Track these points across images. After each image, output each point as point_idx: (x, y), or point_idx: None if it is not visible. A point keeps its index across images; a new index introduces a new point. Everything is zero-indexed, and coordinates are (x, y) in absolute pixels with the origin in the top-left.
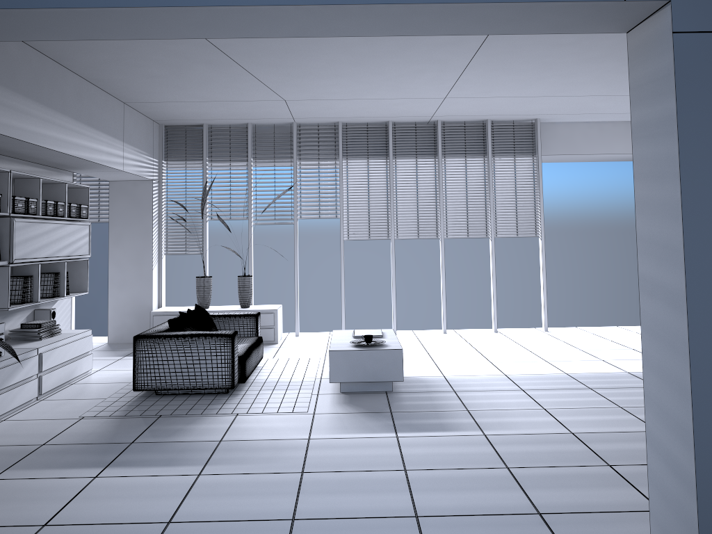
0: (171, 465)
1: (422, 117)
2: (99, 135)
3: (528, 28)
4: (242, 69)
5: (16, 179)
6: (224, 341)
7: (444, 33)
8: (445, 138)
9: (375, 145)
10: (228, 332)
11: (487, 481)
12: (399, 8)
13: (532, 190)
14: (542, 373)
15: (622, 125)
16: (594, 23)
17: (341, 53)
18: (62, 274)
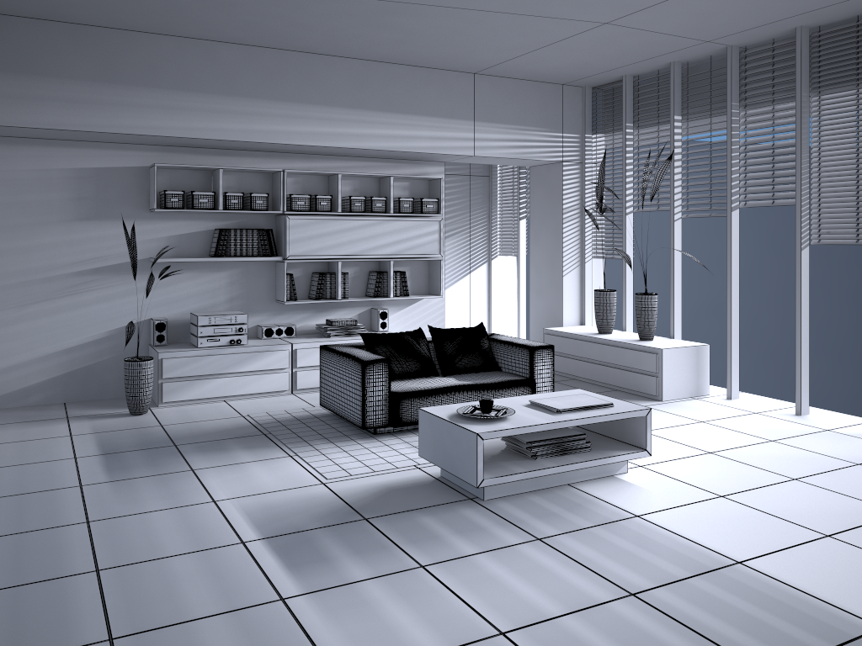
0: (109, 471)
1: None
2: (410, 119)
3: None
4: (431, 6)
5: (329, 177)
6: (358, 368)
7: None
8: None
9: None
10: (372, 357)
11: (47, 631)
12: None
13: None
14: (824, 599)
15: None
16: None
17: None
18: (388, 274)
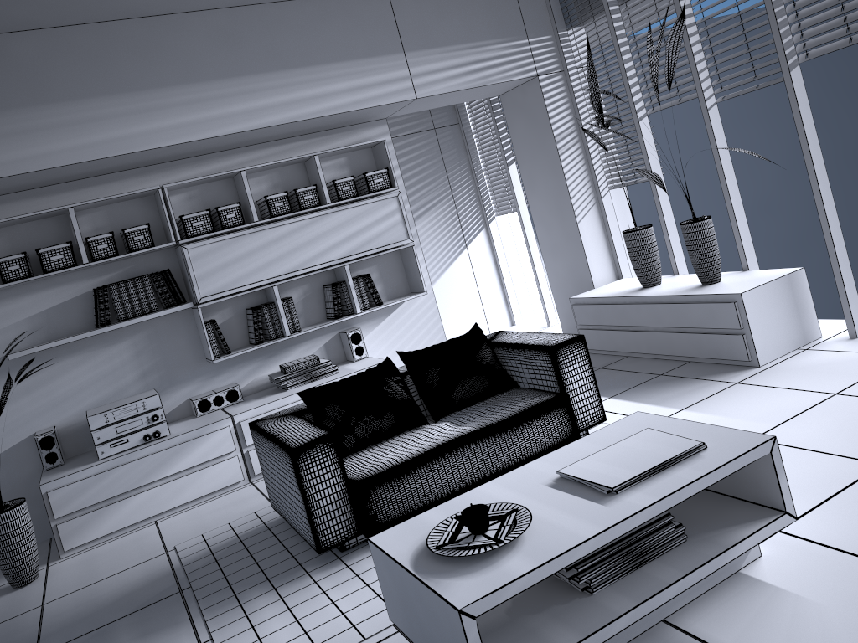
0: None
1: None
2: (315, 72)
3: None
4: None
5: (234, 178)
6: (288, 461)
7: None
8: None
9: None
10: (307, 437)
11: None
12: None
13: None
14: None
15: None
16: None
17: None
18: (347, 284)
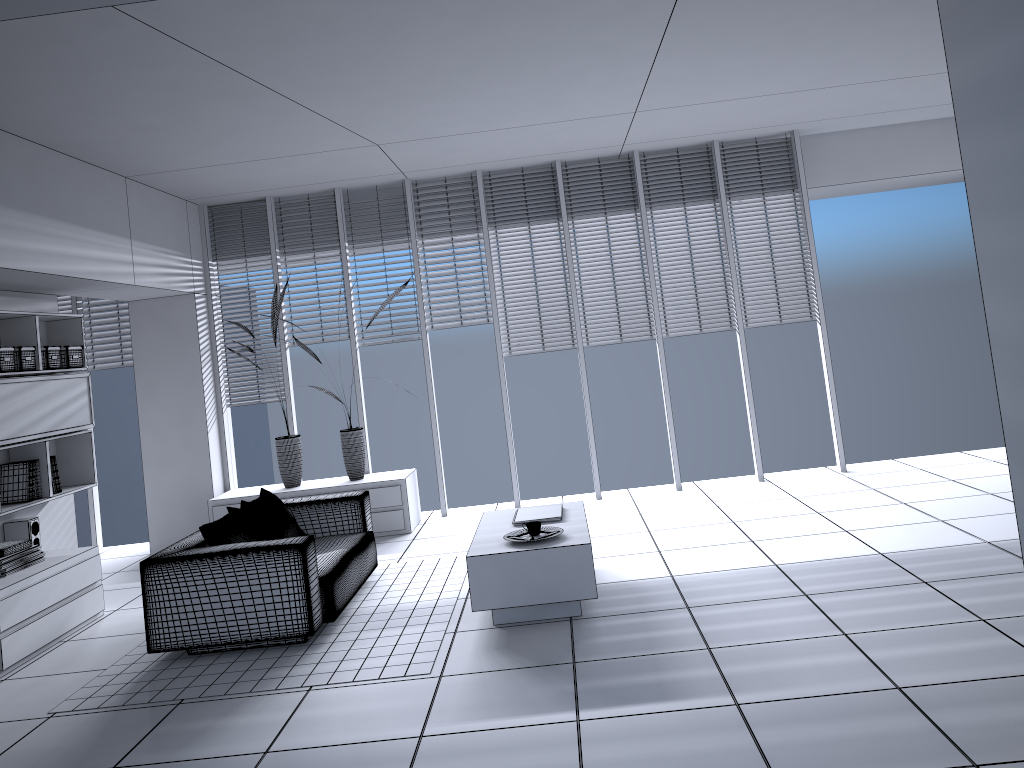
0: None
1: (607, 149)
2: (81, 232)
3: None
4: (285, 99)
5: None
6: (290, 557)
7: None
8: (648, 178)
9: (538, 201)
10: (296, 539)
11: None
12: None
13: (798, 247)
14: (840, 557)
15: (935, 126)
16: None
17: (439, 52)
18: (43, 462)
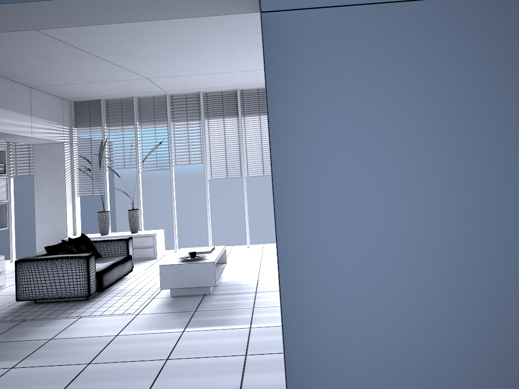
0: None
1: (260, 85)
2: (5, 112)
3: (176, 13)
4: (97, 57)
5: None
6: (81, 261)
7: (114, 22)
8: None
9: (228, 107)
10: (86, 254)
11: (221, 367)
12: (48, 4)
13: None
14: None
15: None
16: (223, 6)
17: (161, 41)
18: None
